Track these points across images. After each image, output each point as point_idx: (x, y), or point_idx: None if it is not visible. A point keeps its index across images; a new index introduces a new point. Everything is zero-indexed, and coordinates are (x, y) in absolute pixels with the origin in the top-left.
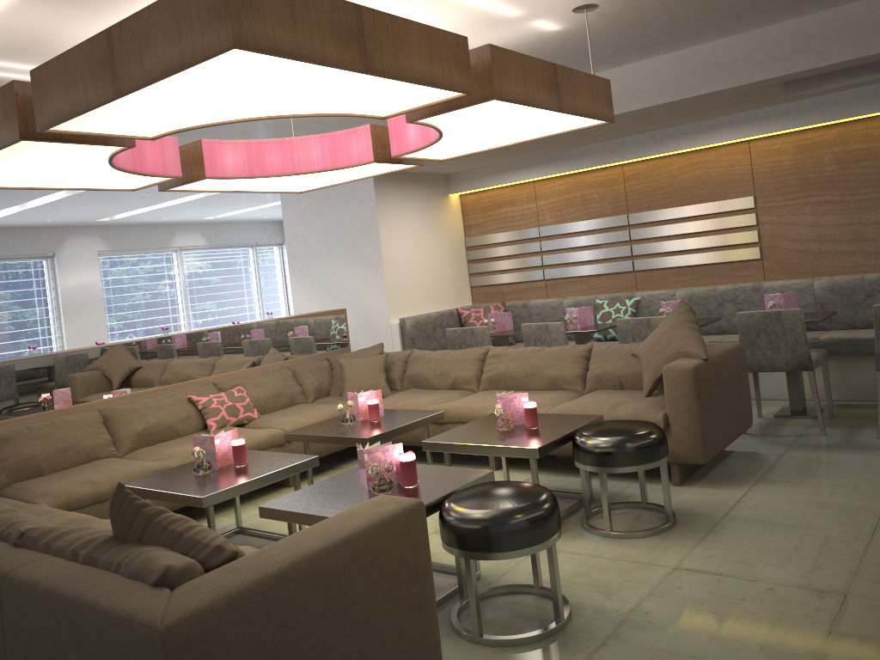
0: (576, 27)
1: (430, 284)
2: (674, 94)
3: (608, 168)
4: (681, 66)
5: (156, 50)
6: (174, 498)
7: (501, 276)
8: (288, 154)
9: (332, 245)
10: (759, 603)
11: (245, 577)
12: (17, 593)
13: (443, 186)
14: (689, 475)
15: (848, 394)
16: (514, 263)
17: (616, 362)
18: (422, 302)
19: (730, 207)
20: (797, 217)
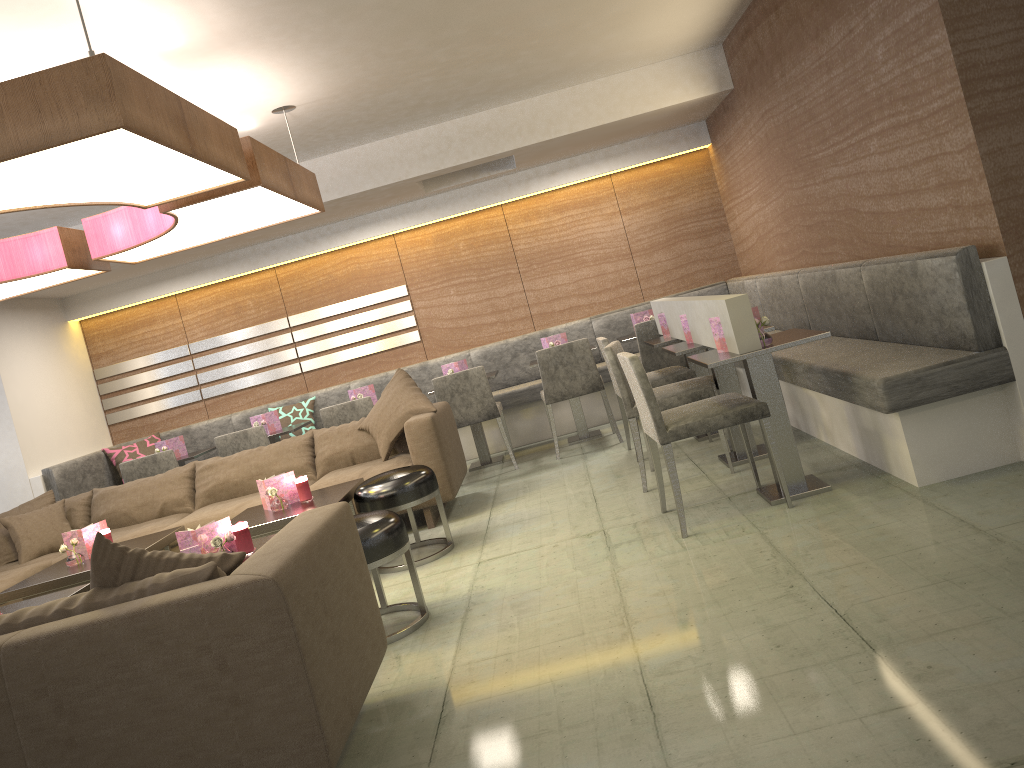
0: (266, 127)
1: (65, 427)
2: (341, 191)
3: (260, 272)
4: (343, 165)
5: (4, 130)
6: None
7: (148, 405)
8: None
9: None
10: (554, 553)
11: (286, 550)
12: (34, 651)
13: (60, 312)
14: (437, 518)
15: (516, 442)
16: (163, 388)
17: (345, 440)
18: (60, 448)
19: (386, 297)
20: (445, 299)
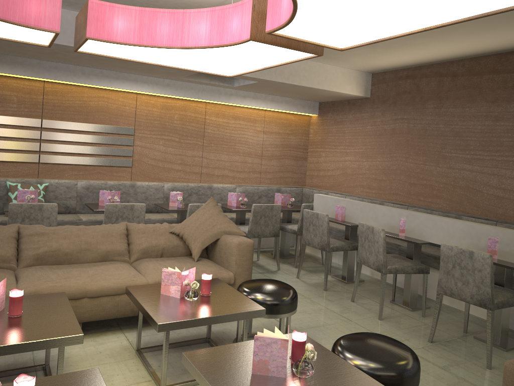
0: None
1: None
2: None
3: (32, 80)
4: None
5: None
6: None
7: None
8: None
9: None
10: None
11: None
12: None
13: None
14: None
15: None
16: None
17: (159, 237)
18: None
19: (119, 131)
20: (155, 146)
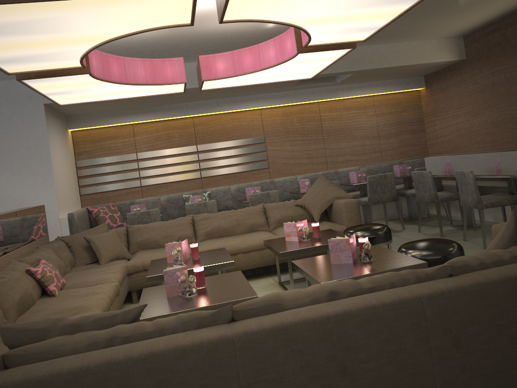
0: (275, 28)
1: (68, 191)
2: None
3: (184, 118)
4: None
5: None
6: (220, 307)
7: (107, 186)
8: (123, 68)
9: None
10: None
11: None
12: None
13: (66, 123)
14: None
15: None
16: (118, 176)
17: (287, 210)
18: (67, 203)
19: (253, 142)
20: (284, 147)
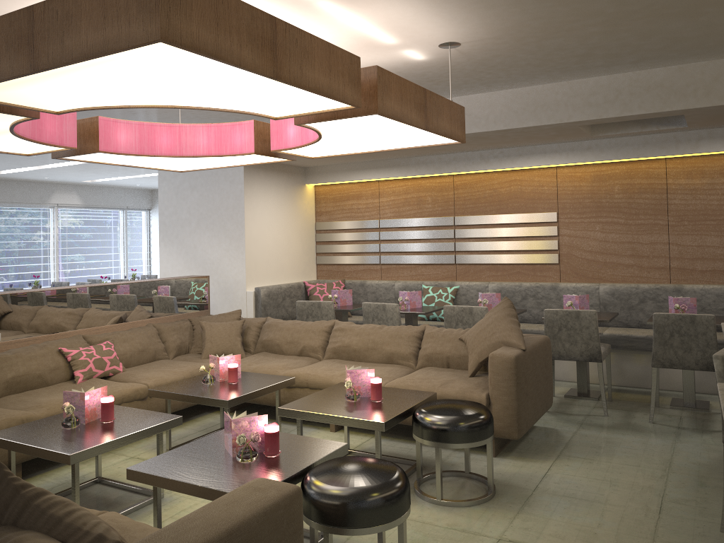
0: (438, 60)
1: (283, 260)
2: (506, 124)
3: (442, 176)
4: (514, 101)
5: (79, 33)
6: (40, 452)
7: (344, 257)
8: (177, 138)
9: (200, 218)
10: None
11: None
12: None
13: (301, 177)
14: (502, 447)
15: (621, 381)
16: (356, 247)
17: (445, 344)
18: (275, 274)
19: (537, 219)
20: (589, 233)
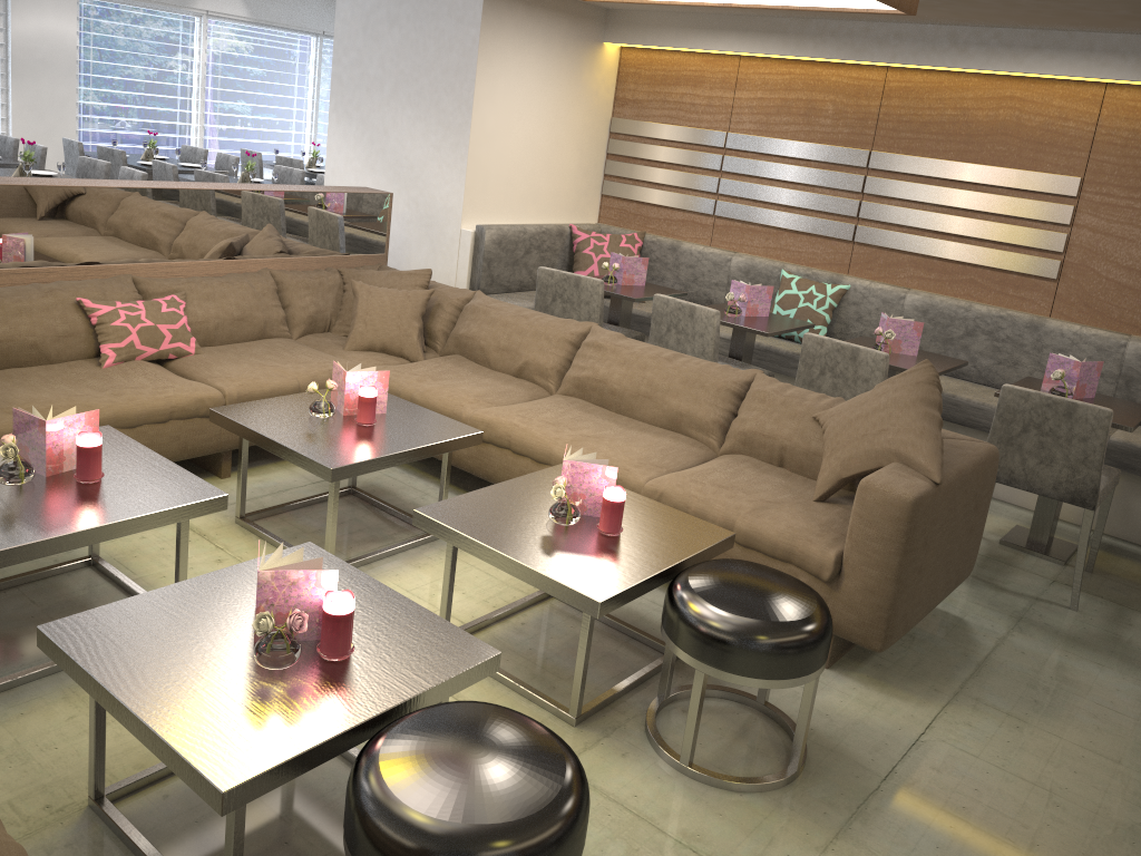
0: None
1: (539, 180)
2: None
3: (864, 67)
4: None
5: None
6: None
7: (651, 191)
8: None
9: (400, 81)
10: None
11: None
12: None
13: (597, 27)
14: (847, 649)
15: (1120, 529)
16: (675, 177)
17: (784, 421)
18: (520, 204)
19: (1036, 185)
20: (1138, 232)
